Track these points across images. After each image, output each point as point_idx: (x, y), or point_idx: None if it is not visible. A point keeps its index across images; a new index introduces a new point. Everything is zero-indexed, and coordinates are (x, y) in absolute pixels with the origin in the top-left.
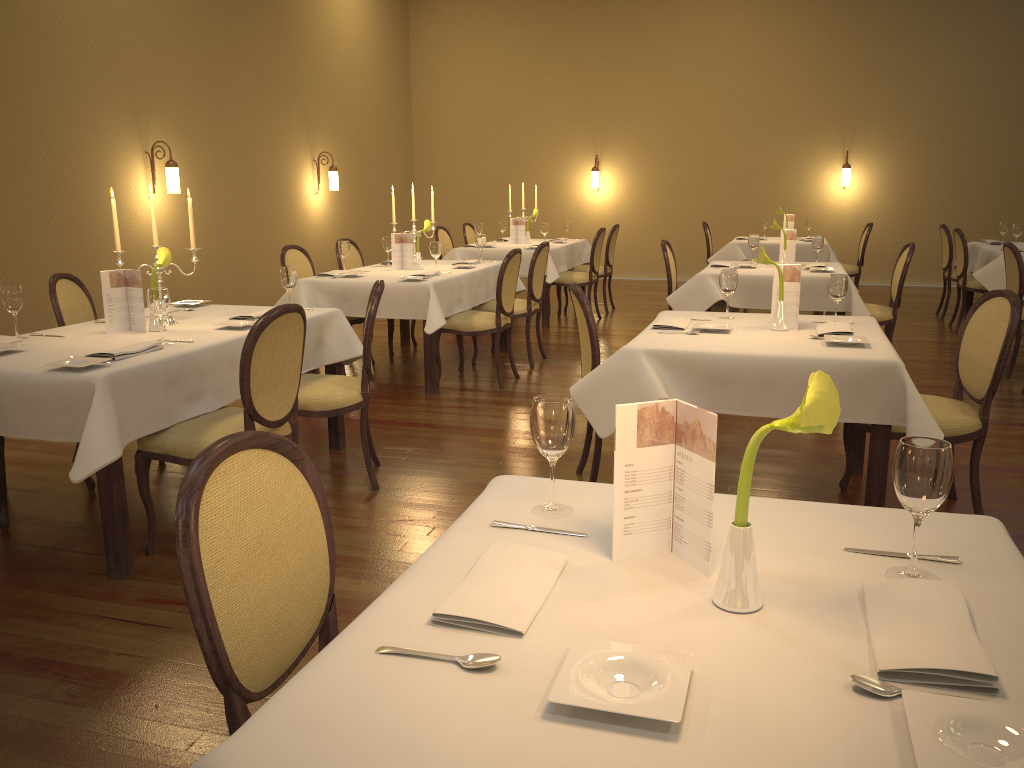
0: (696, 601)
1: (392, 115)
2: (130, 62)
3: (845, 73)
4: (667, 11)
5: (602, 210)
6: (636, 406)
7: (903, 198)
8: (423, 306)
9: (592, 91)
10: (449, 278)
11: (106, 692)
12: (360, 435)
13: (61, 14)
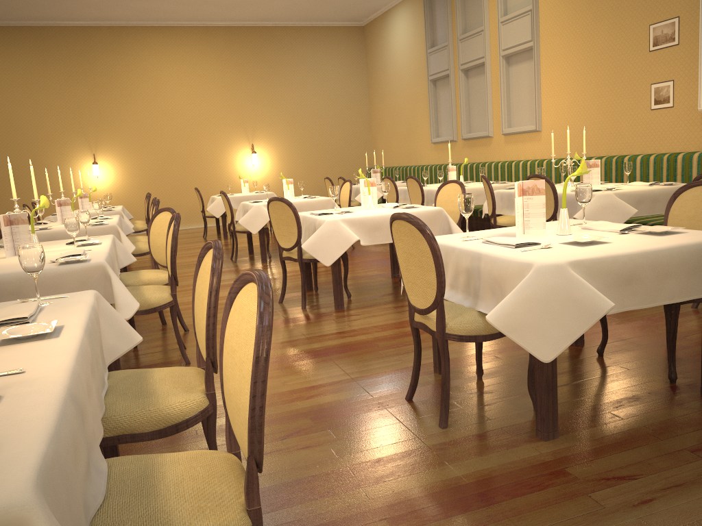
0: (555, 236)
1: None
2: None
3: (243, 100)
4: (128, 61)
5: (103, 190)
6: (517, 183)
7: (285, 169)
8: None
9: (83, 111)
10: (117, 222)
11: (219, 411)
12: None
13: None
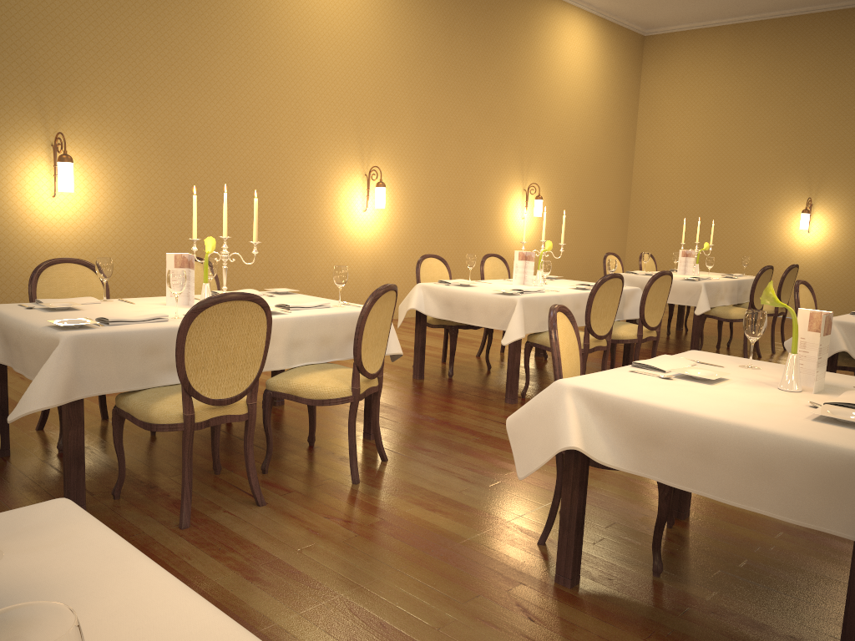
0: None
1: (612, 155)
2: (361, 104)
3: None
4: None
5: (810, 252)
6: None
7: None
8: (510, 319)
9: (812, 135)
10: (547, 295)
11: None
12: (403, 429)
13: (307, 67)
